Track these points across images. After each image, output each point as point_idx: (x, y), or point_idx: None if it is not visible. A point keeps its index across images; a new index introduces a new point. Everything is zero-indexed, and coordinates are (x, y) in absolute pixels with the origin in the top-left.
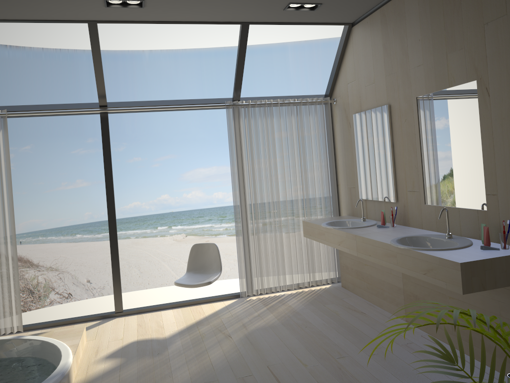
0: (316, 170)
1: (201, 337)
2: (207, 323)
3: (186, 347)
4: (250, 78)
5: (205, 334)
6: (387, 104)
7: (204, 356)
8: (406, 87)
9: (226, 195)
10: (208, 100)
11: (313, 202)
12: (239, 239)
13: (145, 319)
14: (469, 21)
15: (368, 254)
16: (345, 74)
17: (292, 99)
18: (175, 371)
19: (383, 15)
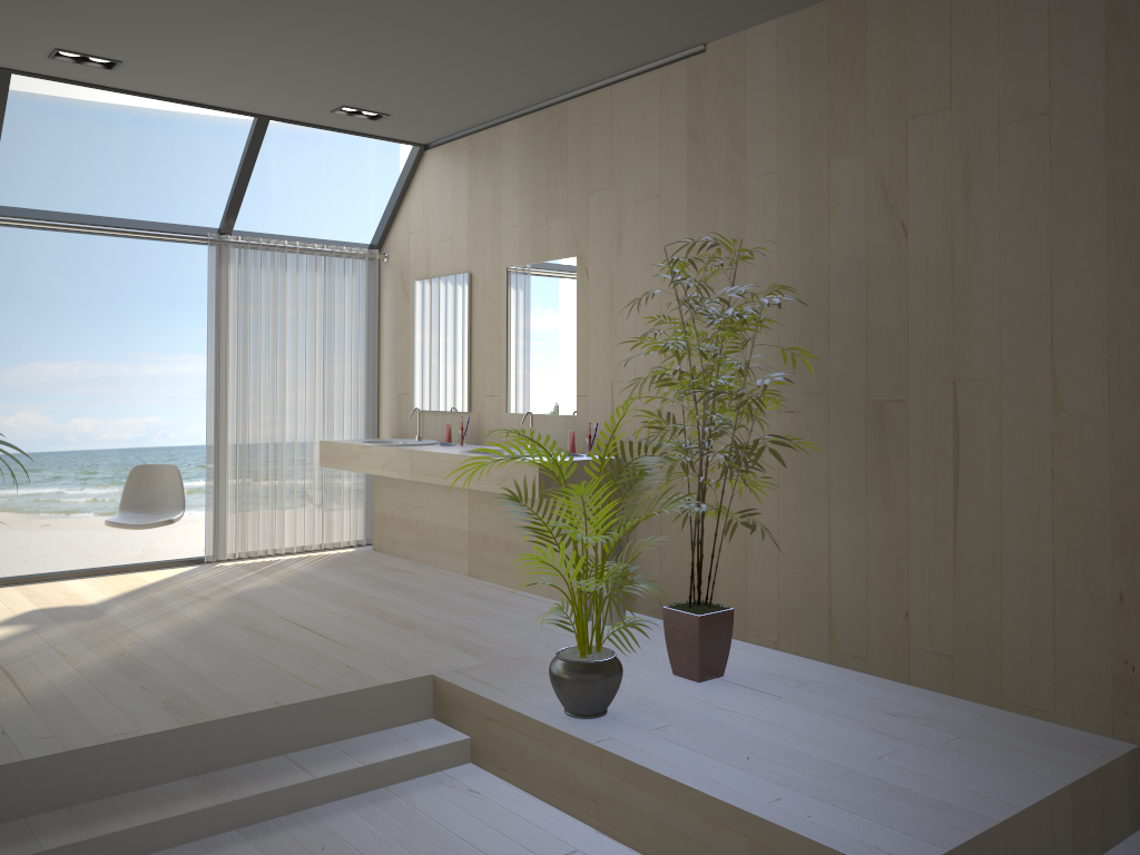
0: (348, 363)
1: (158, 601)
2: (159, 589)
3: (137, 610)
4: (183, 182)
5: (163, 598)
6: (467, 273)
7: (176, 615)
8: (495, 252)
9: (102, 425)
10: (177, 228)
11: (339, 413)
12: (211, 464)
13: (35, 590)
14: (575, 184)
15: (428, 474)
16: (408, 218)
17: (319, 245)
18: (135, 628)
19: (473, 147)
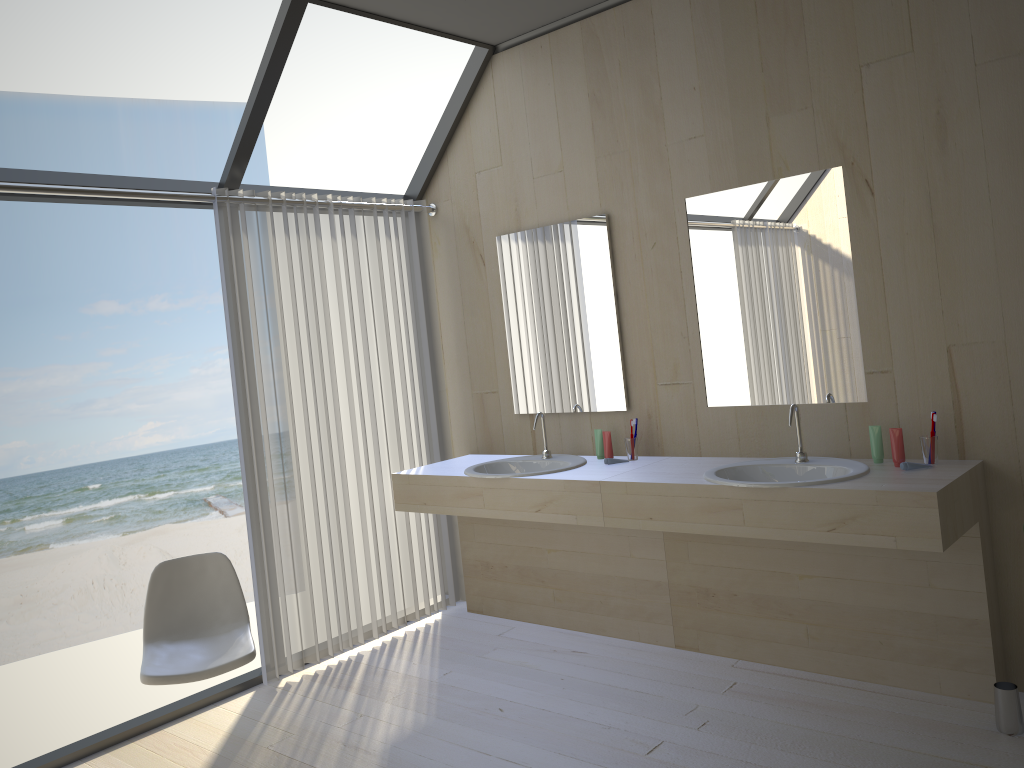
0: (406, 360)
1: None
2: (242, 767)
3: None
4: None
5: None
6: (604, 214)
7: None
8: (657, 179)
9: None
10: (162, 184)
11: (404, 431)
12: (256, 536)
13: None
14: (825, 58)
15: (646, 517)
16: (470, 151)
17: (353, 198)
18: None
19: (591, 35)
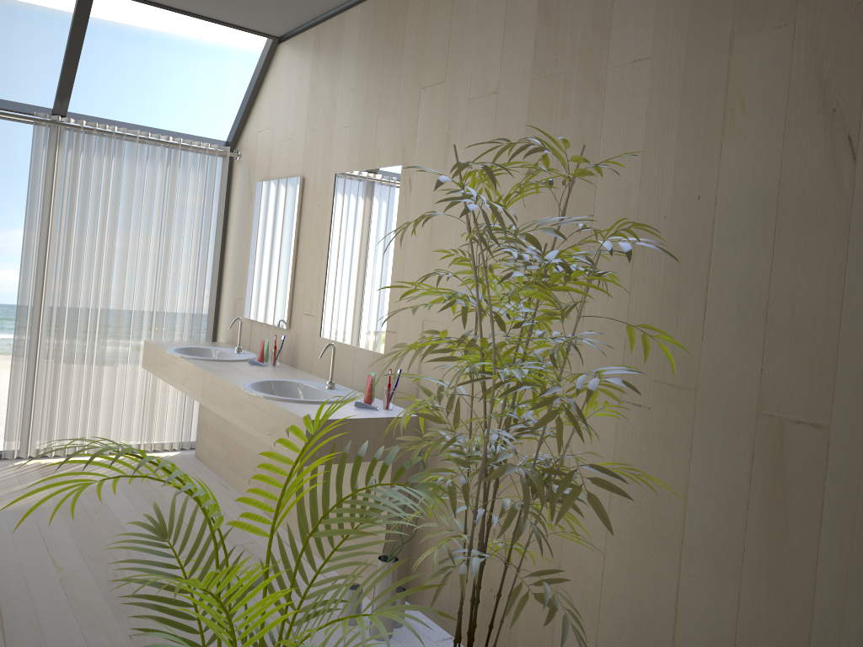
0: (186, 262)
1: None
2: None
3: None
4: (153, 89)
5: None
6: (300, 176)
7: None
8: (327, 156)
9: None
10: (3, 104)
11: (171, 312)
12: (18, 357)
13: None
14: (408, 78)
15: (214, 401)
16: (259, 115)
17: (164, 136)
18: None
19: (318, 38)
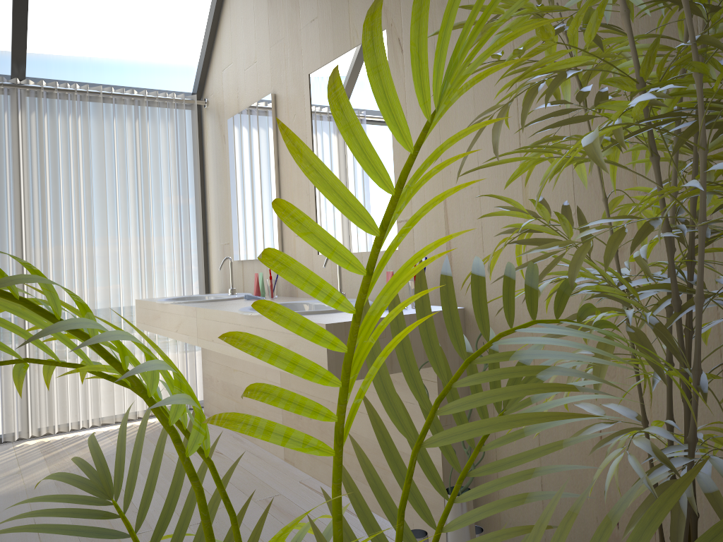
0: (168, 215)
1: None
2: None
3: None
4: None
5: None
6: (270, 94)
7: None
8: (296, 60)
9: None
10: None
11: (160, 269)
12: (6, 333)
13: None
14: None
15: (211, 339)
16: (220, 54)
17: (128, 90)
18: None
19: None
